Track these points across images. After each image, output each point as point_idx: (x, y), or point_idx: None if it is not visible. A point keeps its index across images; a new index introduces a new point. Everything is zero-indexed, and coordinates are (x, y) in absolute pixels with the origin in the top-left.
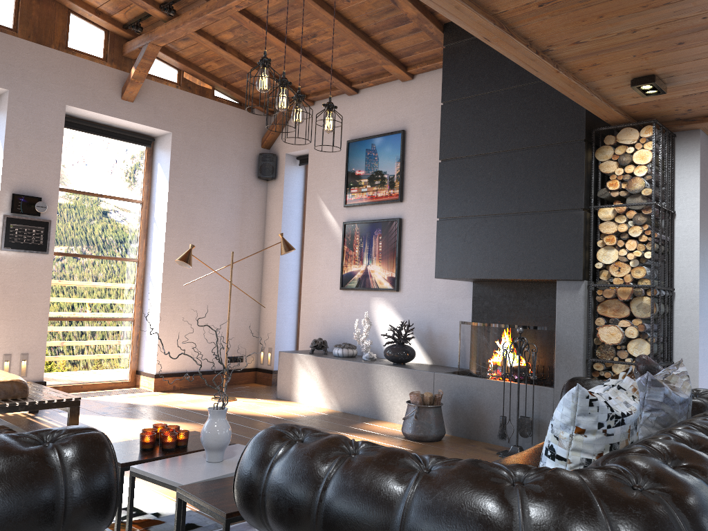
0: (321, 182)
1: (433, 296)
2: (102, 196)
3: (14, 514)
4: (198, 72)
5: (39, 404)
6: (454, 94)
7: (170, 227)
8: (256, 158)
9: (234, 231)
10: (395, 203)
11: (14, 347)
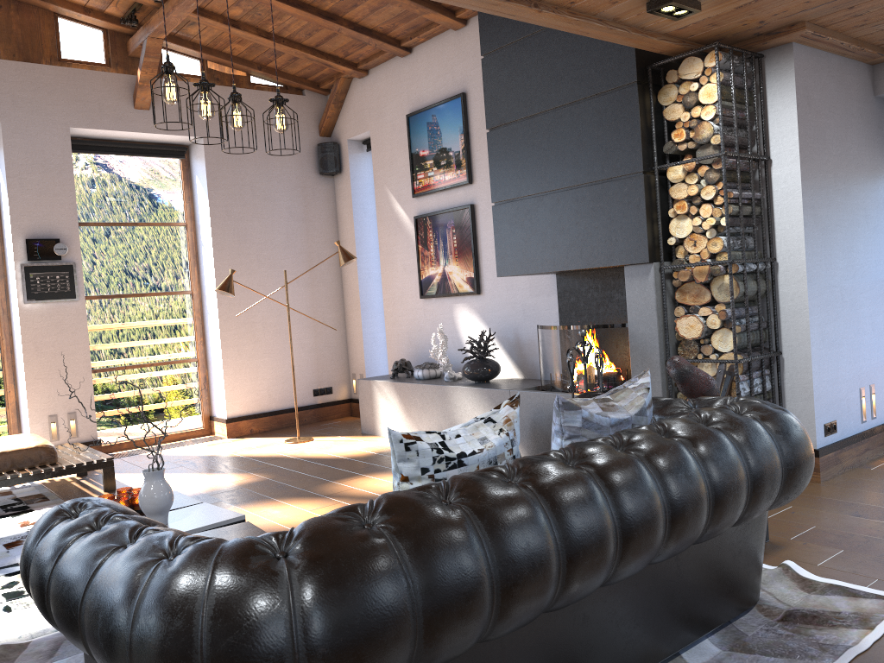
0: (387, 170)
1: (516, 297)
2: (137, 224)
3: None
4: (222, 58)
5: (66, 469)
6: (493, 42)
7: (218, 250)
8: (315, 150)
9: (299, 243)
10: (465, 186)
11: (59, 407)
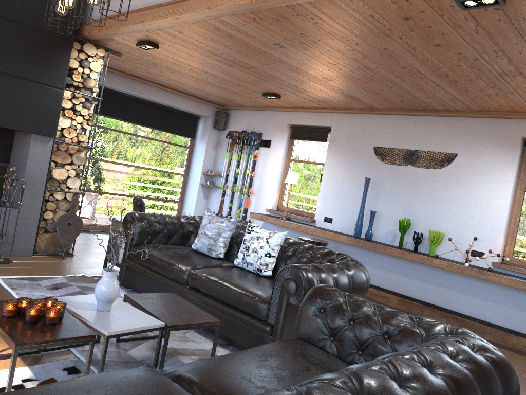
0: None
1: None
2: None
3: None
4: None
5: None
6: None
7: None
8: None
9: None
10: None
11: None
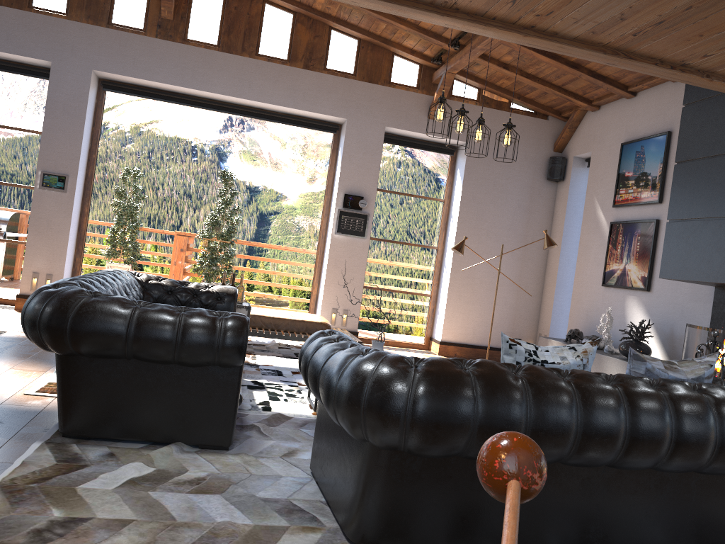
0: (597, 184)
1: (678, 299)
2: (412, 195)
3: (195, 339)
4: (493, 89)
5: None
6: (694, 96)
7: (461, 222)
8: (547, 161)
9: (519, 228)
10: (655, 204)
11: (339, 304)
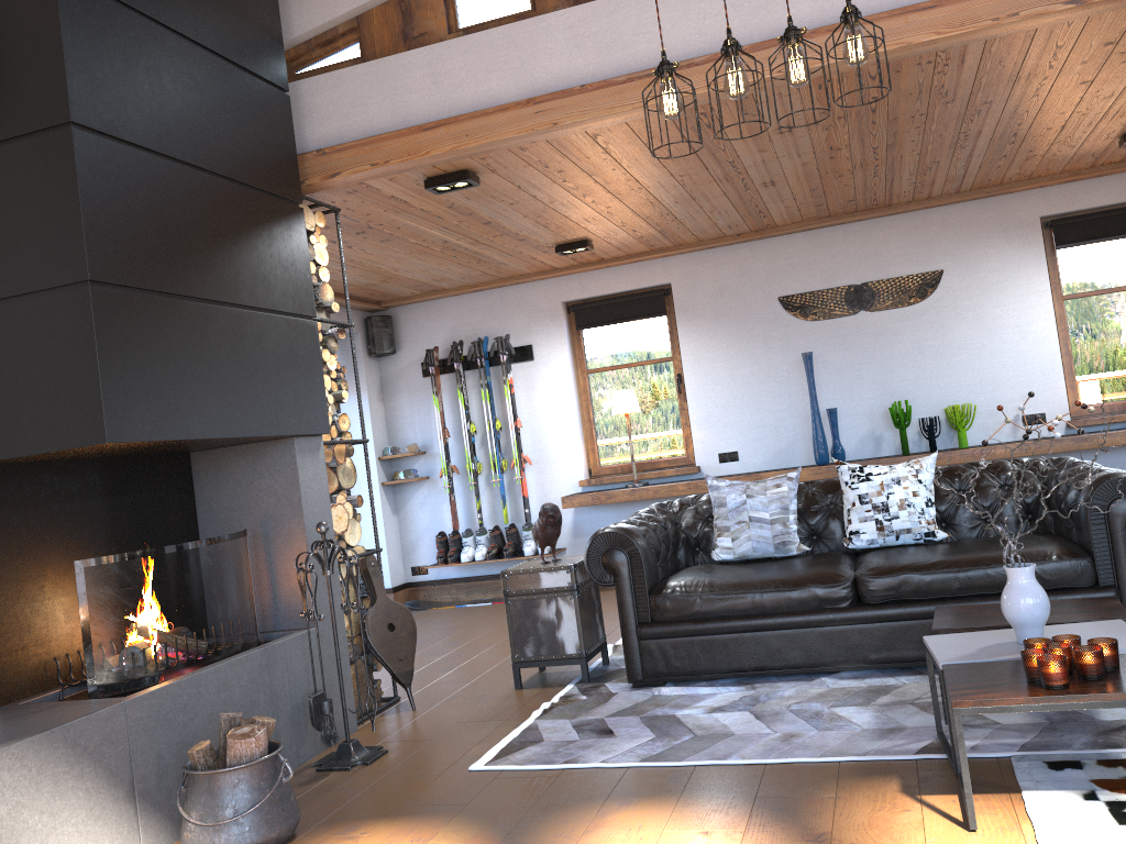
0: None
1: None
2: None
3: None
4: None
5: None
6: None
7: None
8: None
9: None
10: None
11: None
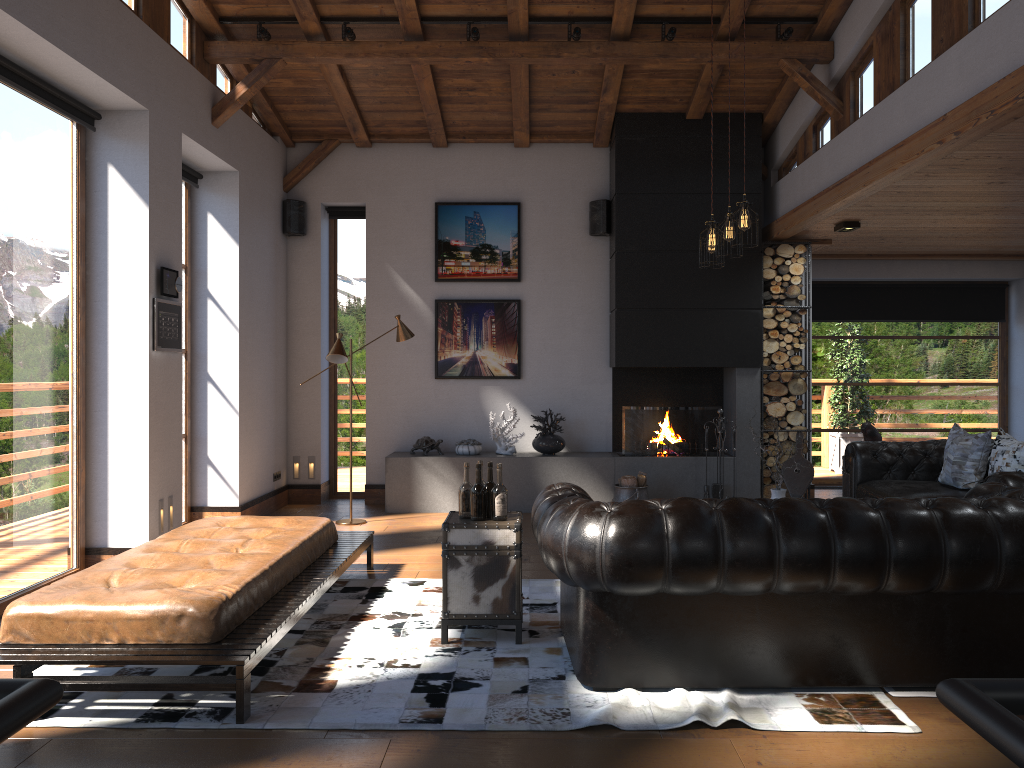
0: (391, 248)
1: (565, 383)
2: None
3: None
4: None
5: (364, 544)
6: (630, 187)
7: (241, 305)
8: (281, 205)
9: (272, 306)
10: (510, 282)
11: (165, 488)
